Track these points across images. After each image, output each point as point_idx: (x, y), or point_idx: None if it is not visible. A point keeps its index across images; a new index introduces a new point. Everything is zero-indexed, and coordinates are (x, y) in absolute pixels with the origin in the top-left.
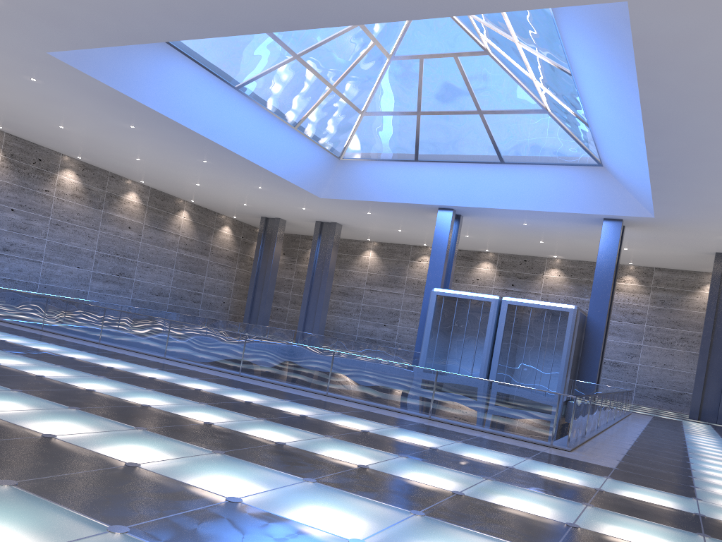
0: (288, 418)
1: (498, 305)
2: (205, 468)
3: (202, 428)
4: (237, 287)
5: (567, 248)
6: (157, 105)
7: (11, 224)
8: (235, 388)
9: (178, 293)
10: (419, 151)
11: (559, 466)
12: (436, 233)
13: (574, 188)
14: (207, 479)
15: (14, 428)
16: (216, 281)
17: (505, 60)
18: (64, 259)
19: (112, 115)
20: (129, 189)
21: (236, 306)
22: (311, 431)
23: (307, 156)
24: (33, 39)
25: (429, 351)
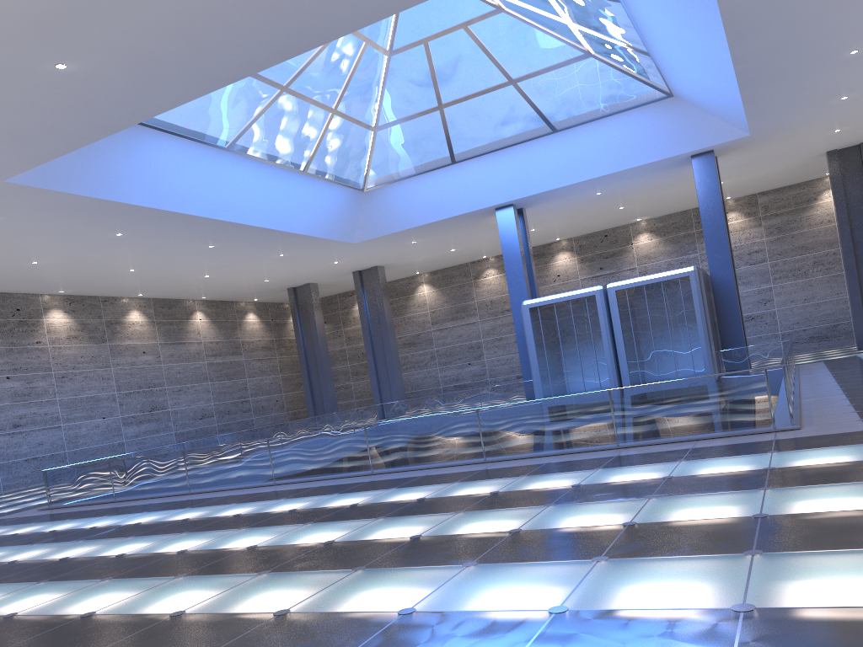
0: (484, 501)
1: (605, 296)
2: (482, 587)
3: (417, 545)
4: (285, 378)
5: (651, 204)
6: (144, 199)
7: (12, 394)
8: (388, 489)
9: (223, 408)
10: (453, 151)
11: (812, 448)
12: (502, 239)
13: (648, 132)
14: (501, 598)
15: (235, 617)
16: (260, 379)
17: (525, 11)
18: (85, 413)
19: (93, 229)
20: (128, 308)
21: (292, 400)
22: (526, 506)
23: (327, 200)
24: None
25: (543, 375)
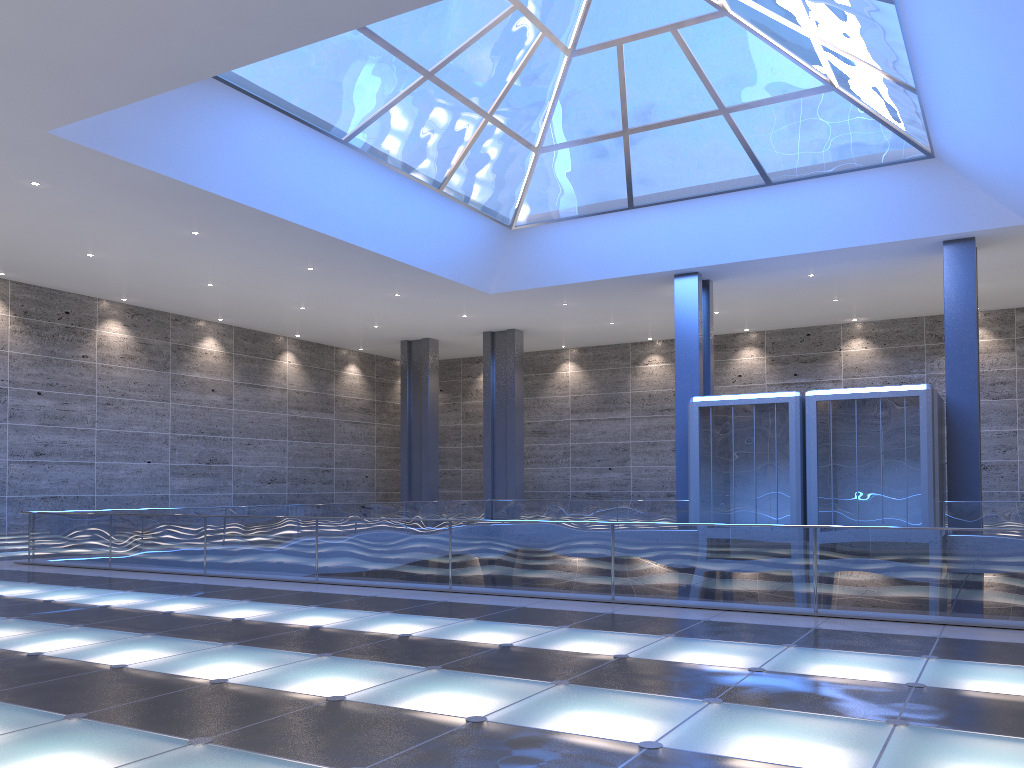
0: (602, 671)
1: (801, 406)
2: None
3: (473, 739)
4: (381, 451)
5: (875, 302)
6: (229, 189)
7: (41, 414)
8: (463, 619)
9: (299, 474)
10: (633, 192)
11: None
12: (677, 314)
13: (891, 201)
14: None
15: None
16: (350, 447)
17: (757, 16)
18: (126, 453)
19: (162, 219)
20: (203, 334)
21: (385, 479)
22: (671, 694)
23: (463, 232)
24: (22, 111)
25: (703, 496)
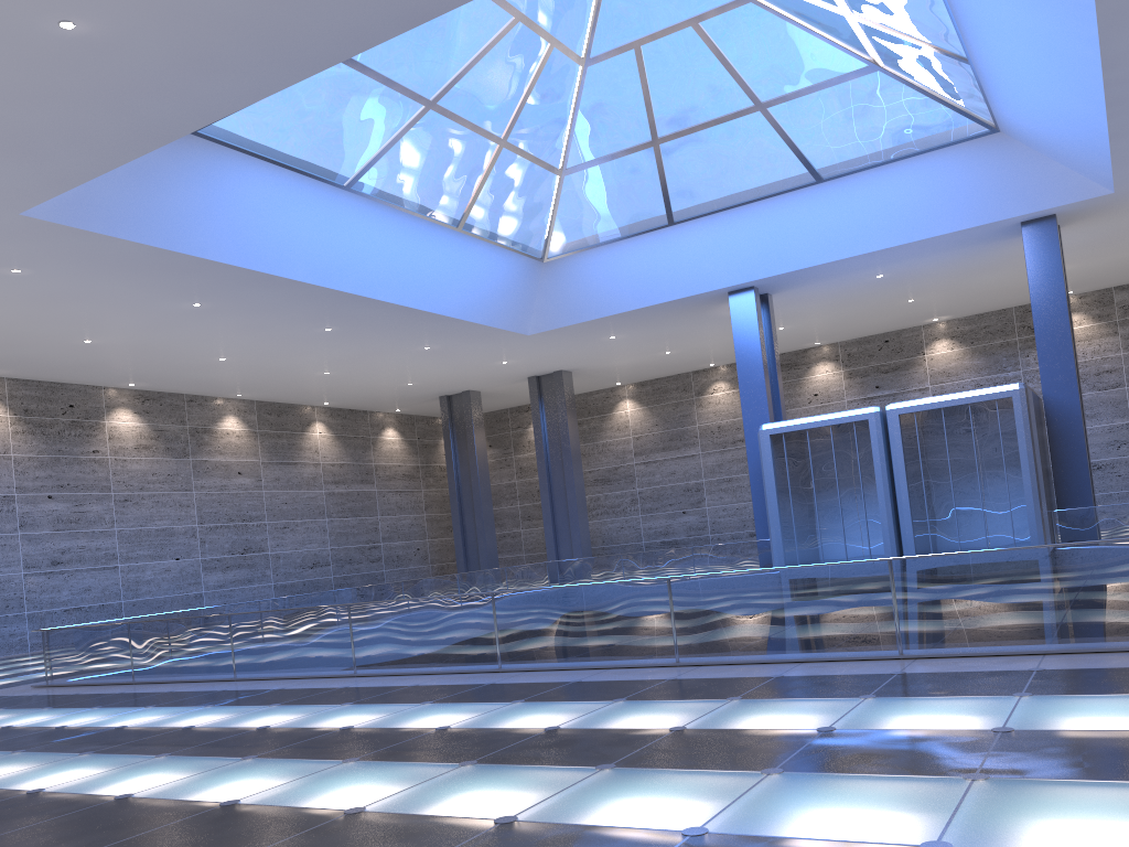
0: (654, 748)
1: (882, 422)
2: None
3: (499, 844)
4: (432, 519)
5: (956, 297)
6: (226, 253)
7: (54, 519)
8: (509, 702)
9: (344, 554)
10: (672, 206)
11: None
12: (736, 335)
13: (958, 185)
14: None
15: None
16: (396, 519)
17: None
18: (152, 551)
19: (159, 294)
20: (222, 413)
21: (439, 550)
22: (727, 768)
23: (490, 271)
24: None
25: (785, 533)
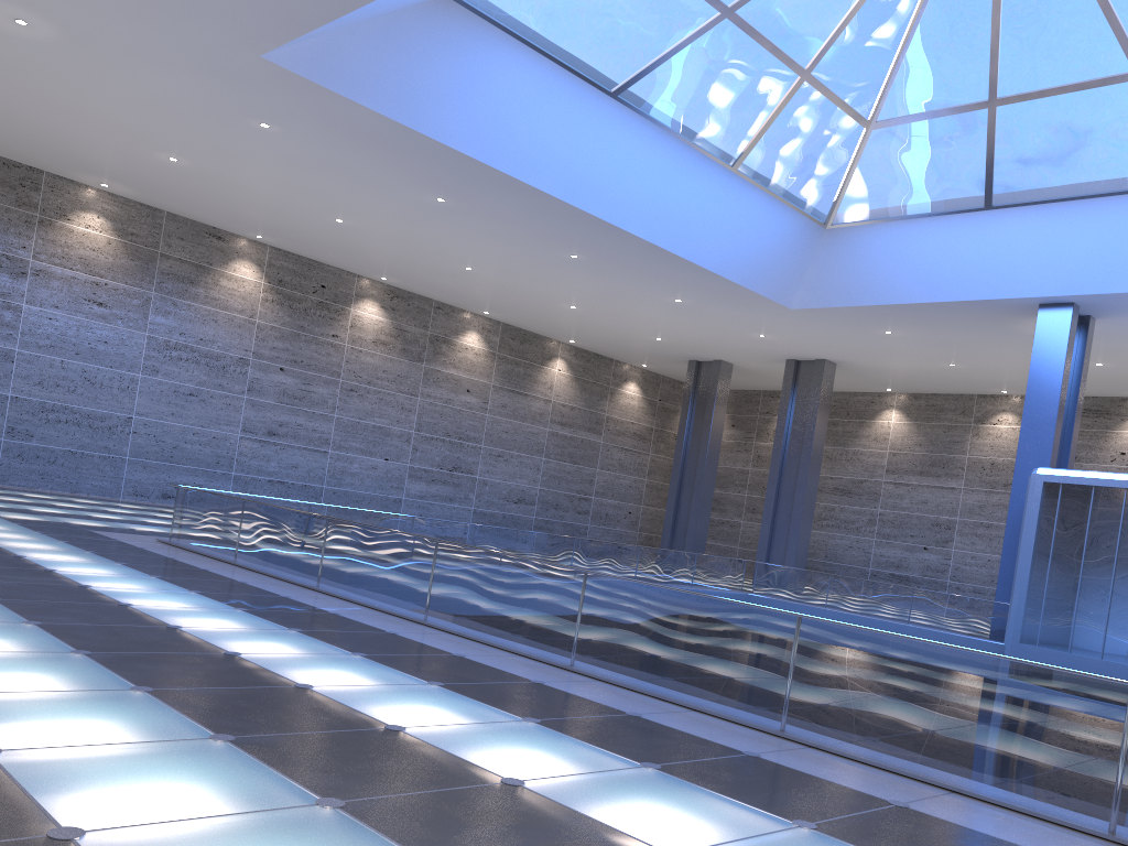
0: None
1: None
2: None
3: None
4: (652, 486)
5: None
6: (469, 144)
7: (280, 391)
8: (520, 718)
9: (551, 498)
10: (994, 186)
11: None
12: (1035, 357)
13: None
14: None
15: None
16: (615, 476)
17: None
18: (363, 446)
19: (403, 180)
20: (466, 327)
21: (651, 519)
22: None
23: (761, 225)
24: (229, 27)
25: (1031, 602)
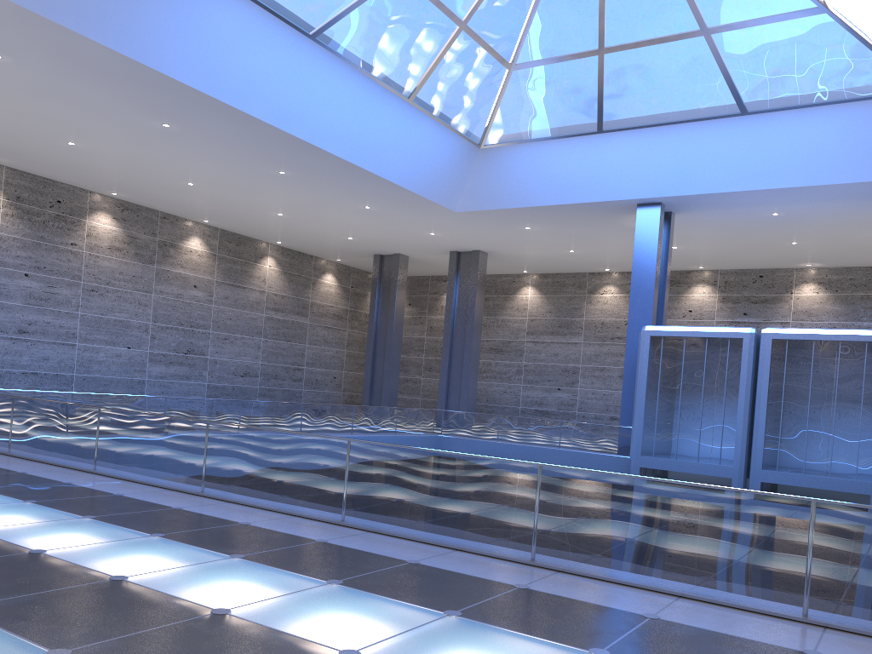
0: None
1: (756, 343)
2: None
3: None
4: (350, 355)
5: (834, 248)
6: (191, 76)
7: (27, 294)
8: (324, 581)
9: (271, 370)
10: (603, 115)
11: None
12: (637, 243)
13: None
14: None
15: None
16: (321, 349)
17: None
18: (107, 337)
19: (131, 107)
20: (189, 233)
21: (352, 381)
22: None
23: (432, 146)
24: None
25: (647, 425)
